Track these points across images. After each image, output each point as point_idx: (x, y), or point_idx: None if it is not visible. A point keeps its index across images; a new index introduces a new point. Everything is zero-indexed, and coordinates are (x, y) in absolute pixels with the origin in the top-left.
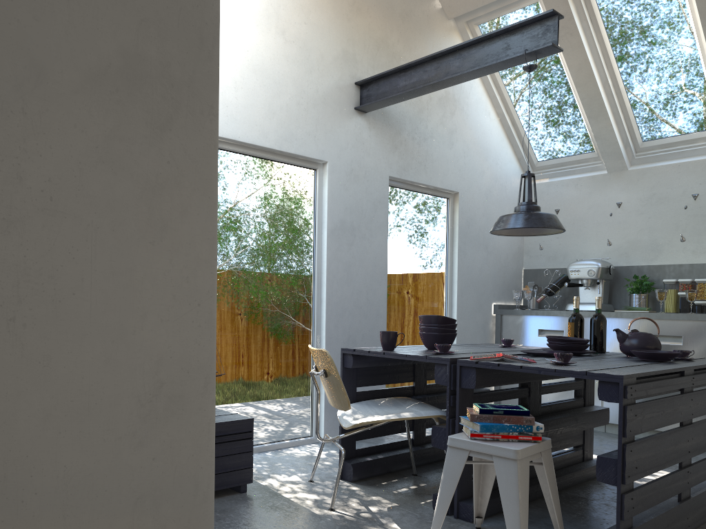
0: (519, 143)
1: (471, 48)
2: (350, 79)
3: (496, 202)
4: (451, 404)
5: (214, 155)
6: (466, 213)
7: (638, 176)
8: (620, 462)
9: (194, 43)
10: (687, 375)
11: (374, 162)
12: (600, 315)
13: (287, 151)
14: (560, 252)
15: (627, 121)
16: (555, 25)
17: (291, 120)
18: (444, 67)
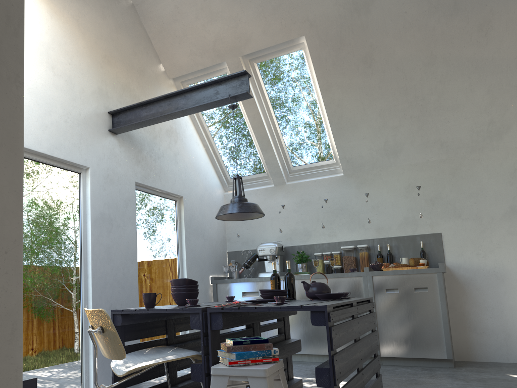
0: (218, 166)
1: (193, 92)
2: (104, 109)
3: (207, 205)
4: (205, 344)
5: (20, 117)
6: (189, 211)
7: (293, 188)
8: (332, 369)
9: (2, 18)
10: (354, 305)
11: (124, 170)
12: (290, 273)
13: (57, 156)
14: (250, 238)
15: (283, 153)
16: (247, 80)
17: (60, 133)
18: (174, 103)
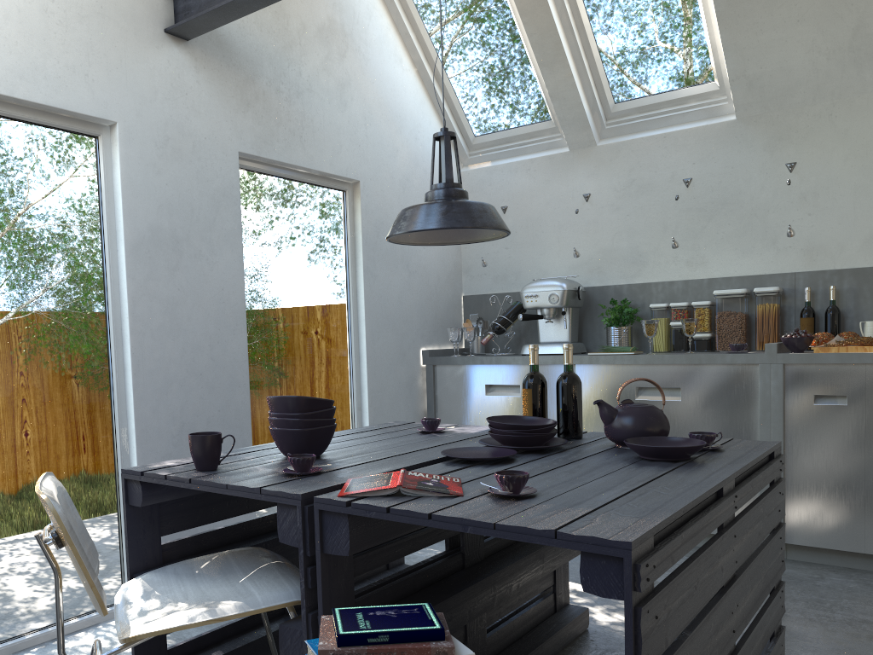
0: (447, 108)
1: None
2: None
3: (419, 197)
4: (309, 585)
5: None
6: (373, 213)
7: (611, 155)
8: None
9: None
10: (727, 492)
11: (210, 127)
12: (571, 376)
13: (27, 98)
14: (511, 269)
15: (593, 72)
16: None
17: (31, 41)
18: None
